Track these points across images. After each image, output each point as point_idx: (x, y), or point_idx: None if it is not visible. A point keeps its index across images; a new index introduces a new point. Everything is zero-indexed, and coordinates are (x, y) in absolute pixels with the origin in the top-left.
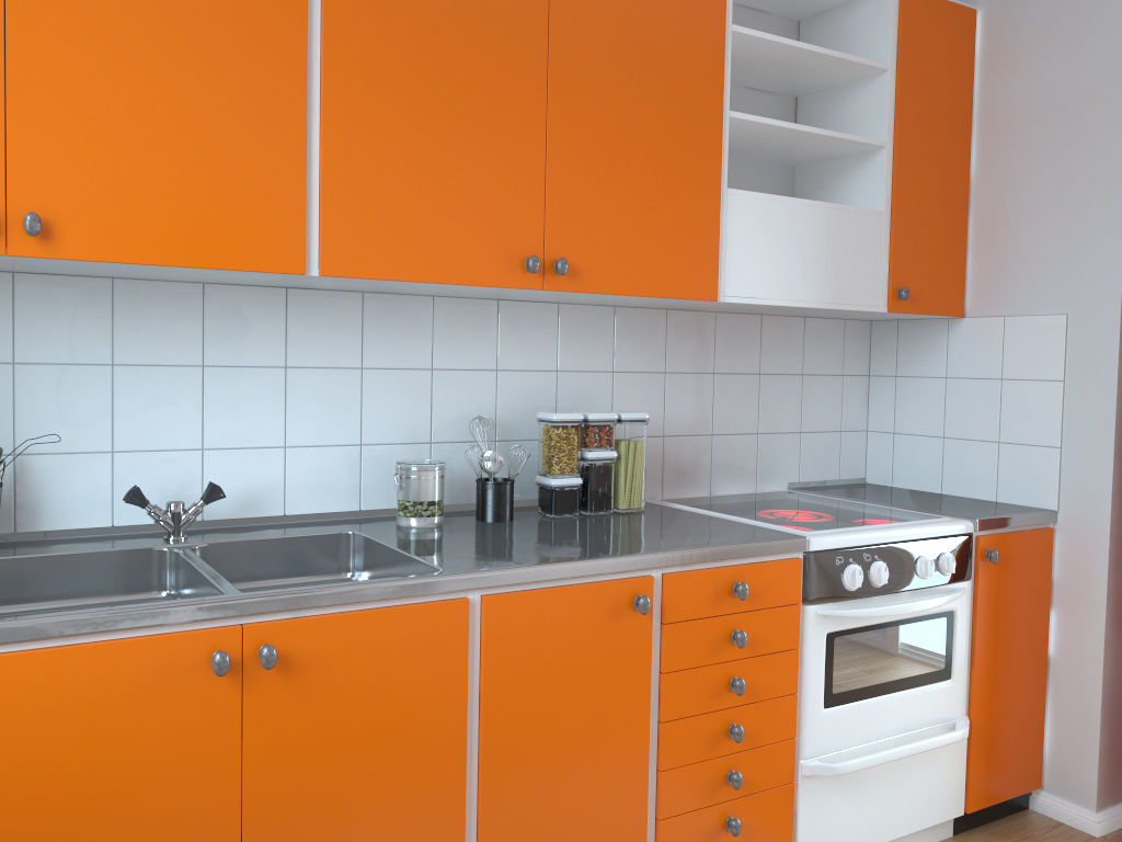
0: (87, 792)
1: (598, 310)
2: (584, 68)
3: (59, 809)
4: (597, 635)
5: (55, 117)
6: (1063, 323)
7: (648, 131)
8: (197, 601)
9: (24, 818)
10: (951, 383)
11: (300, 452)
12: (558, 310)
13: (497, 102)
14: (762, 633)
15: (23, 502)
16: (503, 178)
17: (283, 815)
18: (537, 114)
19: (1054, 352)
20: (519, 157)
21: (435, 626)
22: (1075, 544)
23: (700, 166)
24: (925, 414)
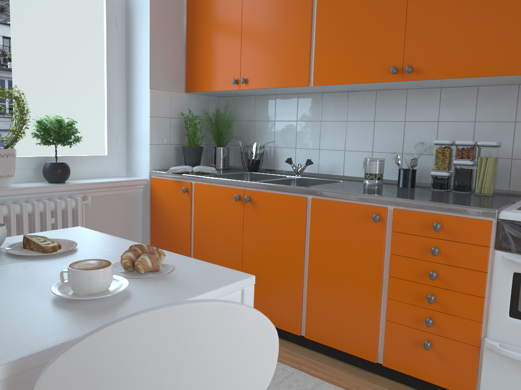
0: (214, 222)
1: (506, 88)
2: None
3: (209, 224)
4: (356, 226)
5: (249, 50)
6: None
7: None
8: (235, 180)
9: (204, 223)
10: None
11: (349, 153)
12: (477, 90)
13: (383, 2)
14: (455, 254)
15: (275, 161)
16: (384, 34)
17: (251, 247)
18: (402, 1)
19: None
20: (392, 23)
21: (294, 204)
22: None
23: None
24: None
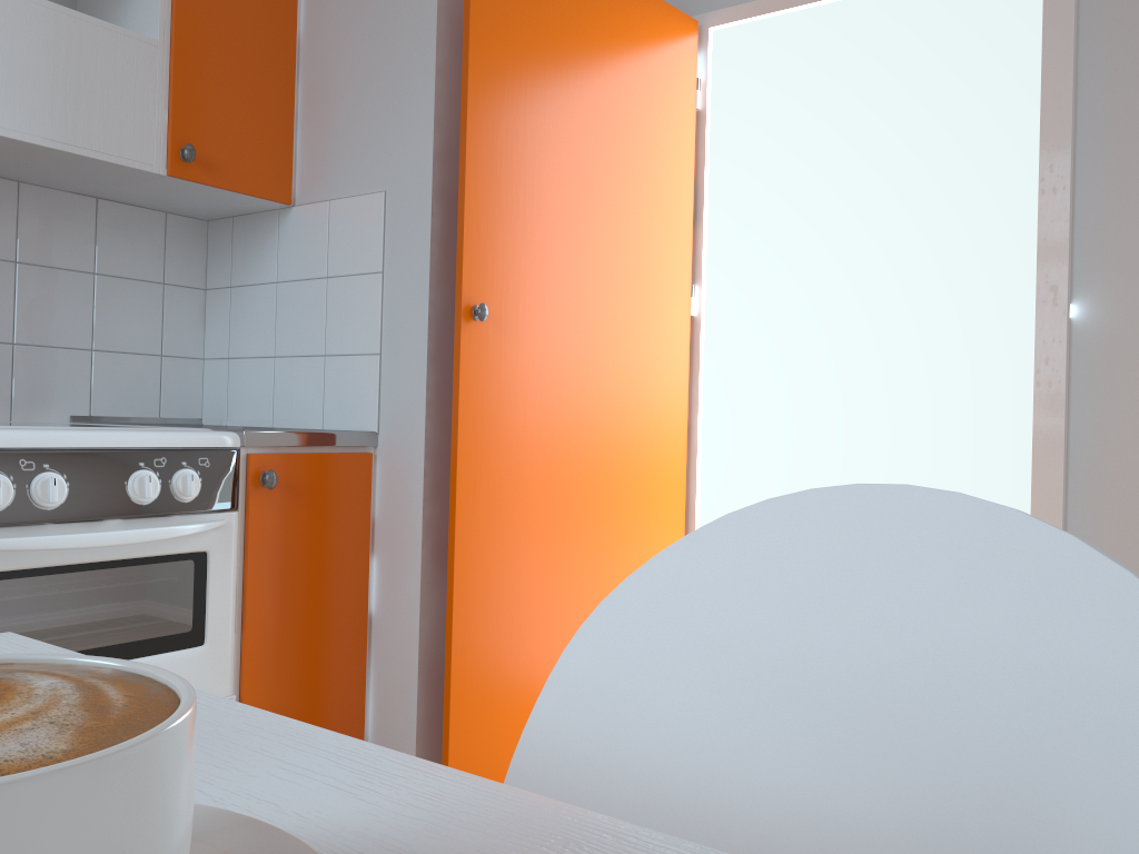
0: None
1: None
2: None
3: None
4: None
5: None
6: (382, 203)
7: None
8: None
9: None
10: (282, 288)
11: None
12: None
13: None
14: None
15: None
16: None
17: None
18: None
19: (374, 238)
20: None
21: None
22: (394, 470)
23: None
24: (258, 331)
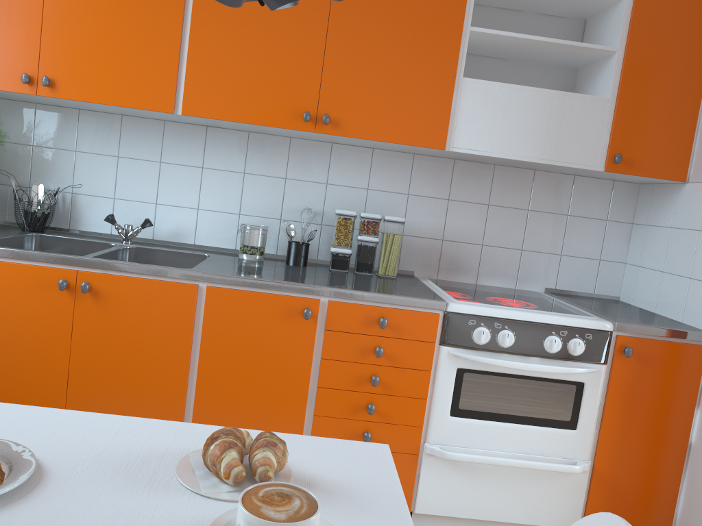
0: (3, 326)
1: (401, 155)
2: (356, 1)
3: None
4: (277, 324)
5: (61, 33)
6: None
7: (400, 39)
8: (58, 254)
9: None
10: (672, 231)
11: (206, 213)
12: (372, 153)
13: (295, 23)
14: (400, 353)
15: (73, 215)
16: (294, 66)
17: (89, 365)
18: (320, 30)
19: None
20: (306, 54)
21: (176, 295)
22: None
23: (440, 62)
24: (655, 254)
